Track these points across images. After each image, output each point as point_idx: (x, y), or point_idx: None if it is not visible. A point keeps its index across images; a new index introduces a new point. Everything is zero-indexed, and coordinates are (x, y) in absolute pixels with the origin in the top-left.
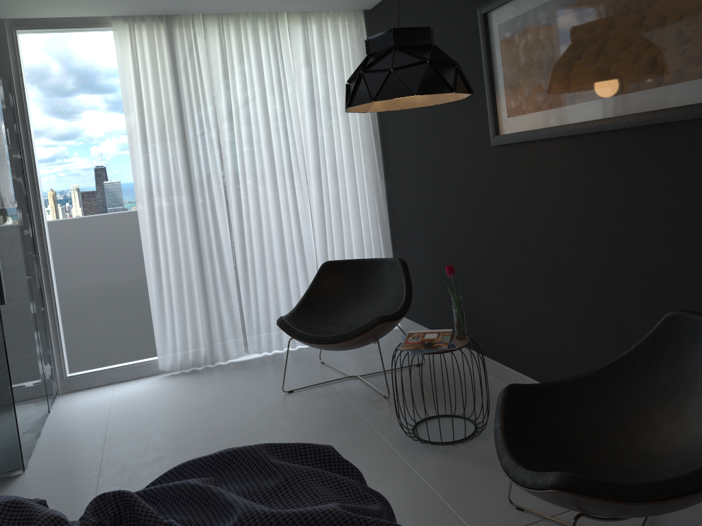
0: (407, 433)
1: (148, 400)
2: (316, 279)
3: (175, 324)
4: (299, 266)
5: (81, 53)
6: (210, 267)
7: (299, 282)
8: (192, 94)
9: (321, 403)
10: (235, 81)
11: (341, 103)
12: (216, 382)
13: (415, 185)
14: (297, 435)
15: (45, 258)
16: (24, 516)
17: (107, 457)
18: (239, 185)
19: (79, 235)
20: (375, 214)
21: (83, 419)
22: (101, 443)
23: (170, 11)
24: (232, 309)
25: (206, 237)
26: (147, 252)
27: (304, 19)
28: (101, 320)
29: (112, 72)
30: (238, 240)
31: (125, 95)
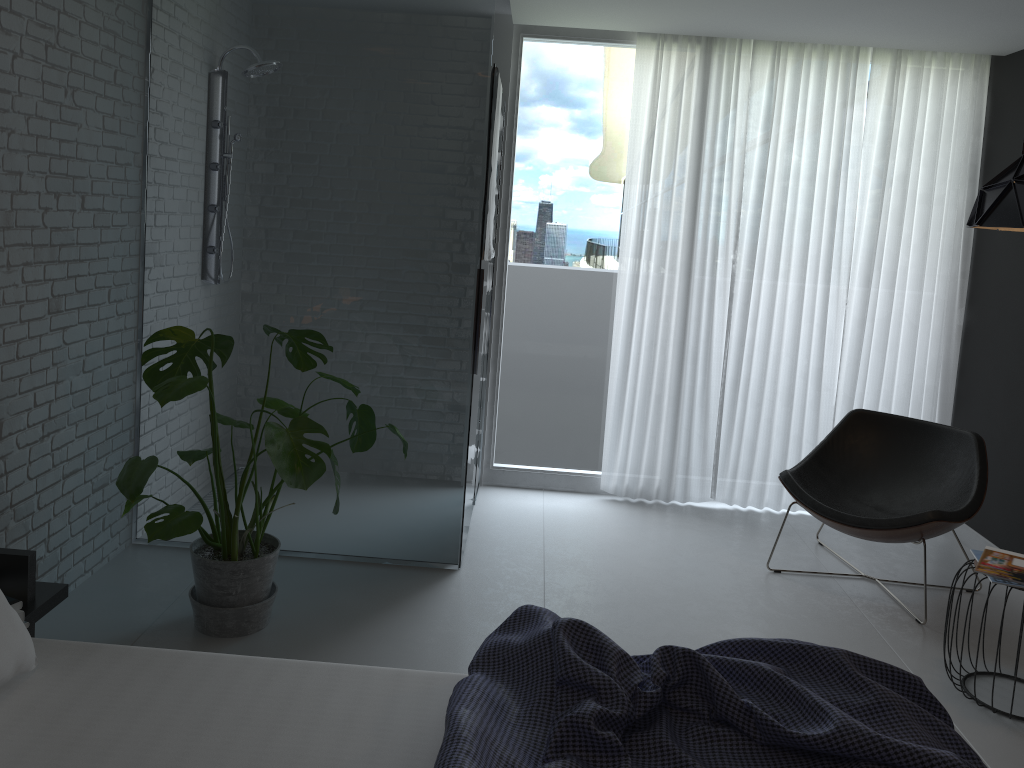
0: (954, 683)
1: (588, 524)
2: (838, 430)
3: (631, 437)
4: (809, 402)
5: (589, 74)
6: (691, 376)
7: (804, 424)
8: (716, 145)
9: (822, 601)
10: (778, 135)
11: (924, 186)
12: (672, 527)
13: (1021, 331)
14: (790, 634)
15: (498, 319)
16: (593, 642)
17: (550, 582)
18: (753, 276)
19: (541, 300)
20: (938, 356)
21: (514, 525)
22: (540, 562)
23: (716, 33)
24: (705, 438)
25: (694, 336)
26: (616, 339)
27: (897, 60)
28: (544, 409)
29: (622, 102)
30: (733, 349)
31: (632, 135)
